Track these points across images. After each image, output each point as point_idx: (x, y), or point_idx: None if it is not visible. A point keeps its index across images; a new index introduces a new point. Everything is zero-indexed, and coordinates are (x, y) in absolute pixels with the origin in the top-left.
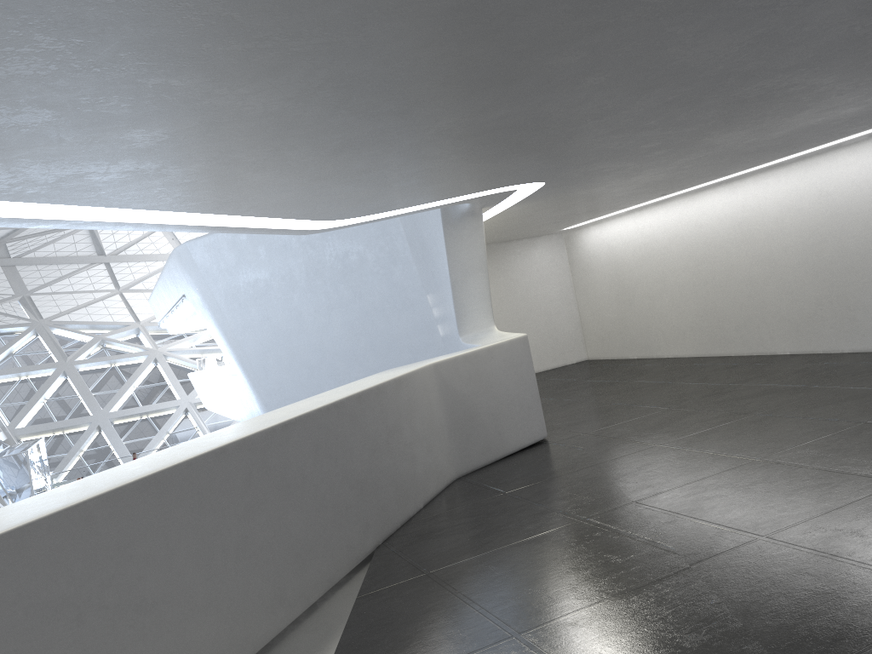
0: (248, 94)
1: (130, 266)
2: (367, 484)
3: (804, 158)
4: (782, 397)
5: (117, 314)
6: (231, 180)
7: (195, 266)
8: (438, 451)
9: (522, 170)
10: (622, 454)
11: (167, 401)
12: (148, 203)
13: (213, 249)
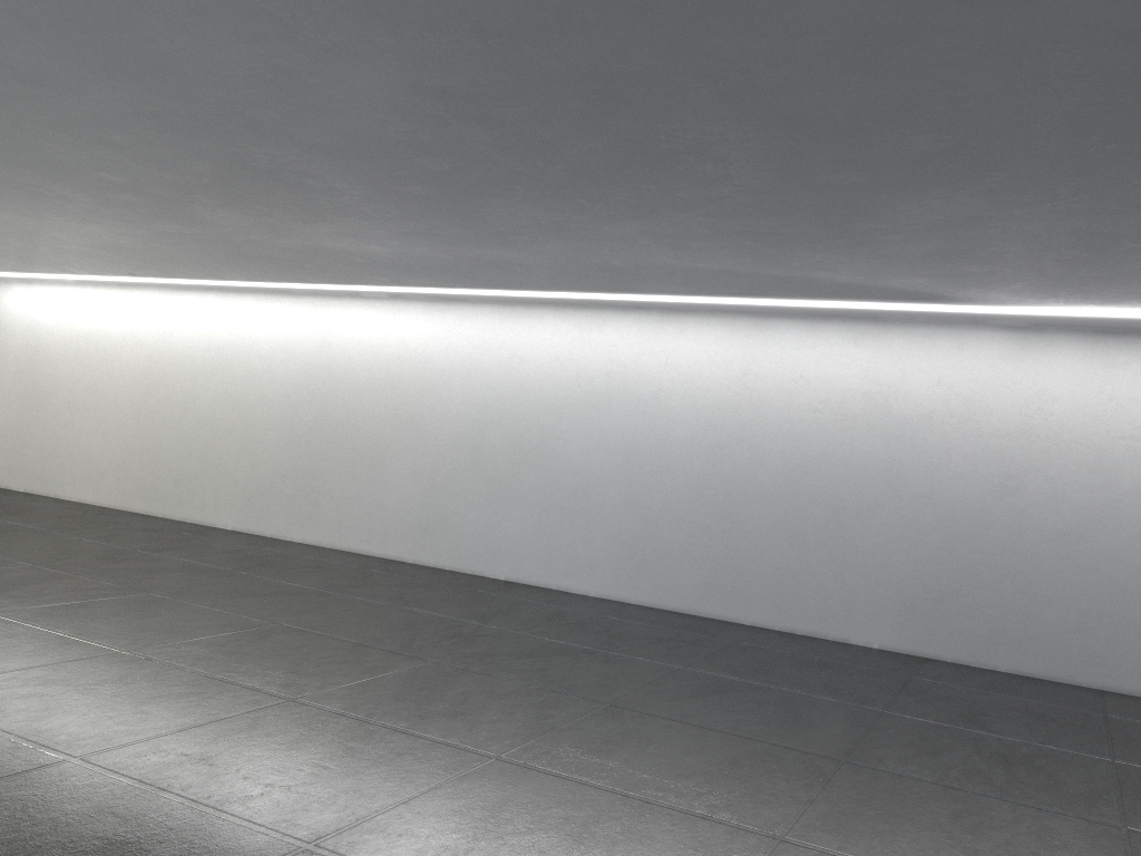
0: None
1: None
2: None
3: (317, 295)
4: (197, 578)
5: None
6: None
7: None
8: None
9: None
10: None
11: None
12: None
13: None
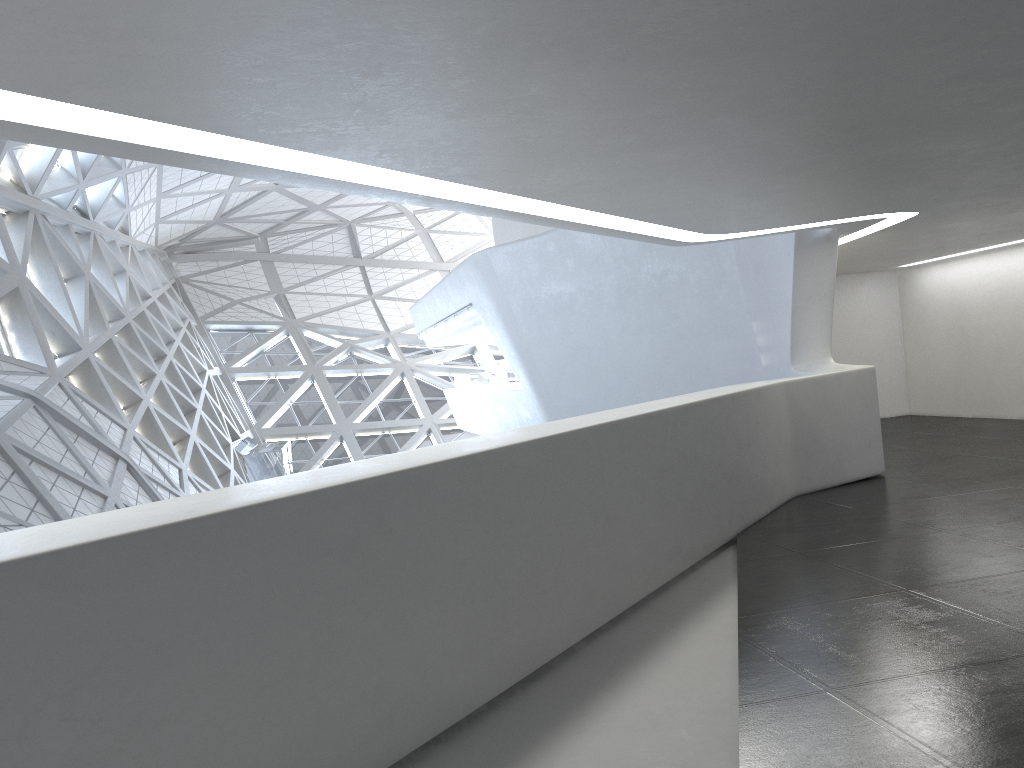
0: (762, 130)
1: (385, 272)
2: (733, 477)
3: None
4: None
5: (367, 321)
6: (679, 192)
7: (493, 274)
8: (783, 466)
9: (906, 199)
10: (974, 490)
11: (410, 419)
12: (604, 207)
13: (515, 258)
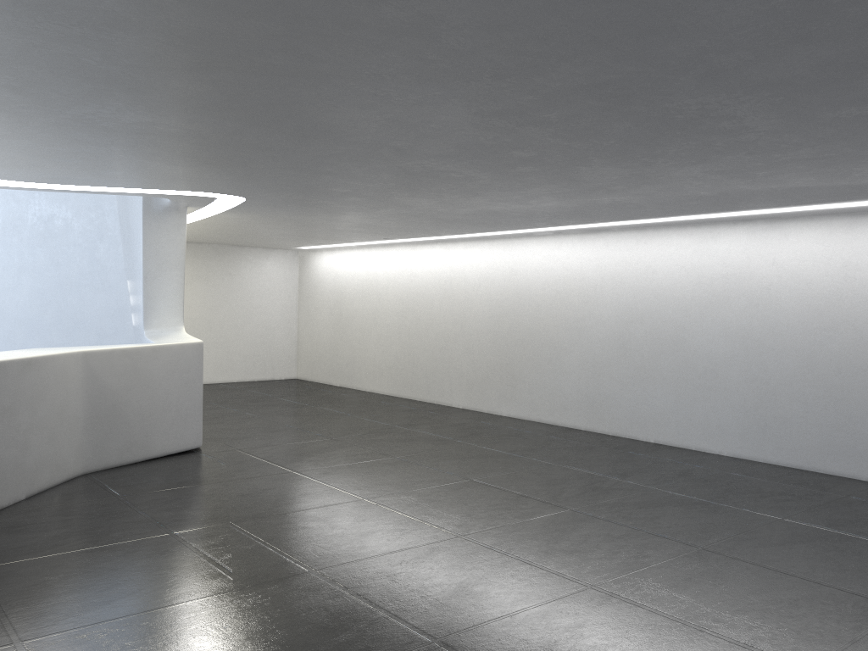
0: None
1: None
2: None
3: (504, 238)
4: (427, 445)
5: None
6: None
7: None
8: (65, 443)
9: (211, 180)
10: (256, 475)
11: None
12: None
13: None
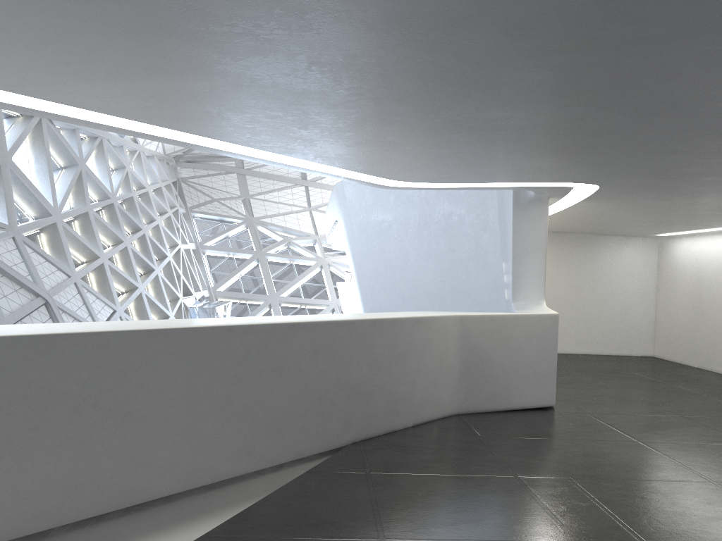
0: (251, 66)
1: (322, 192)
2: (358, 392)
3: None
4: None
5: (303, 226)
6: (284, 132)
7: (345, 200)
8: (443, 387)
9: (565, 170)
10: (600, 438)
11: (321, 299)
12: (229, 138)
13: (359, 190)
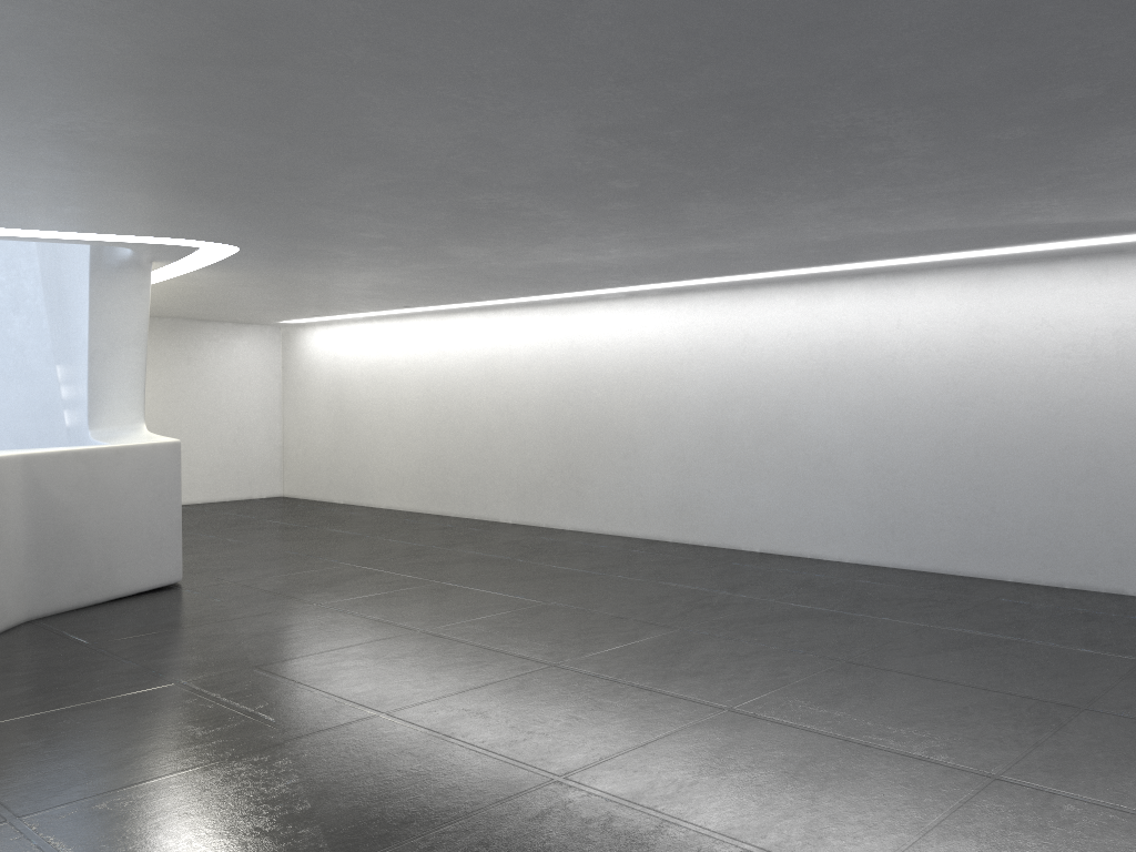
0: None
1: None
2: None
3: (562, 303)
4: (480, 567)
5: None
6: None
7: None
8: (3, 579)
9: (202, 222)
10: (268, 610)
11: None
12: None
13: None
